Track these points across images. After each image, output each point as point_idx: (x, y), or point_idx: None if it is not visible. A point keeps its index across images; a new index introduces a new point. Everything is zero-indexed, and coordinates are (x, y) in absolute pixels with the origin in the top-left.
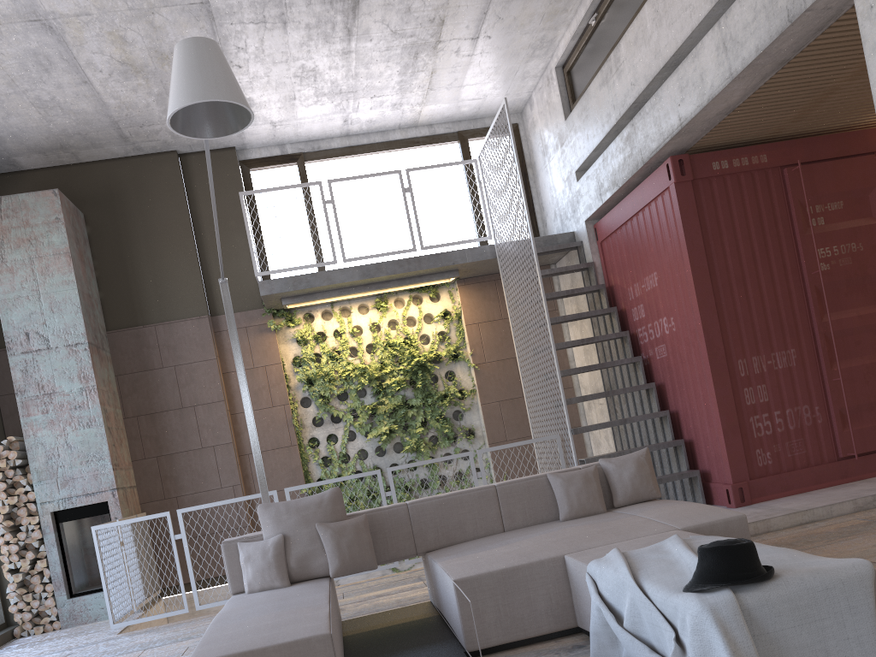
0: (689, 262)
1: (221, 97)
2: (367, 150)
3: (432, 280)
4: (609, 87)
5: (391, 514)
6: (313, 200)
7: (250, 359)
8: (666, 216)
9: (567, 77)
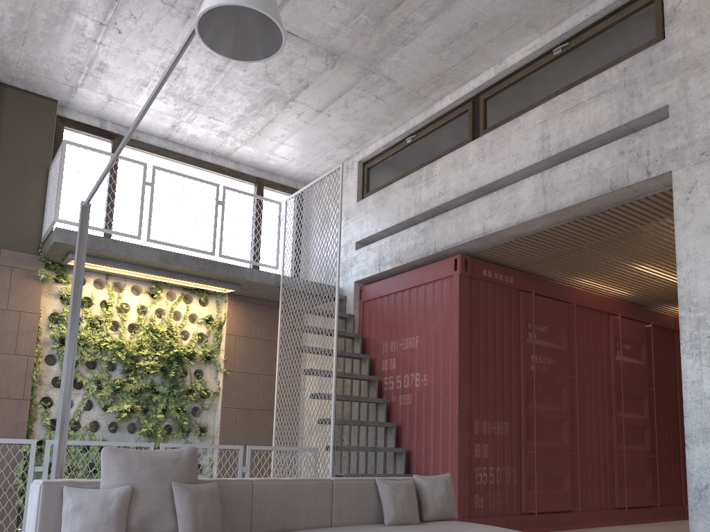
0: (459, 335)
1: (274, 16)
2: (179, 158)
3: (216, 285)
4: (415, 189)
5: (236, 488)
6: (117, 179)
7: (5, 300)
8: (442, 296)
9: (367, 172)
